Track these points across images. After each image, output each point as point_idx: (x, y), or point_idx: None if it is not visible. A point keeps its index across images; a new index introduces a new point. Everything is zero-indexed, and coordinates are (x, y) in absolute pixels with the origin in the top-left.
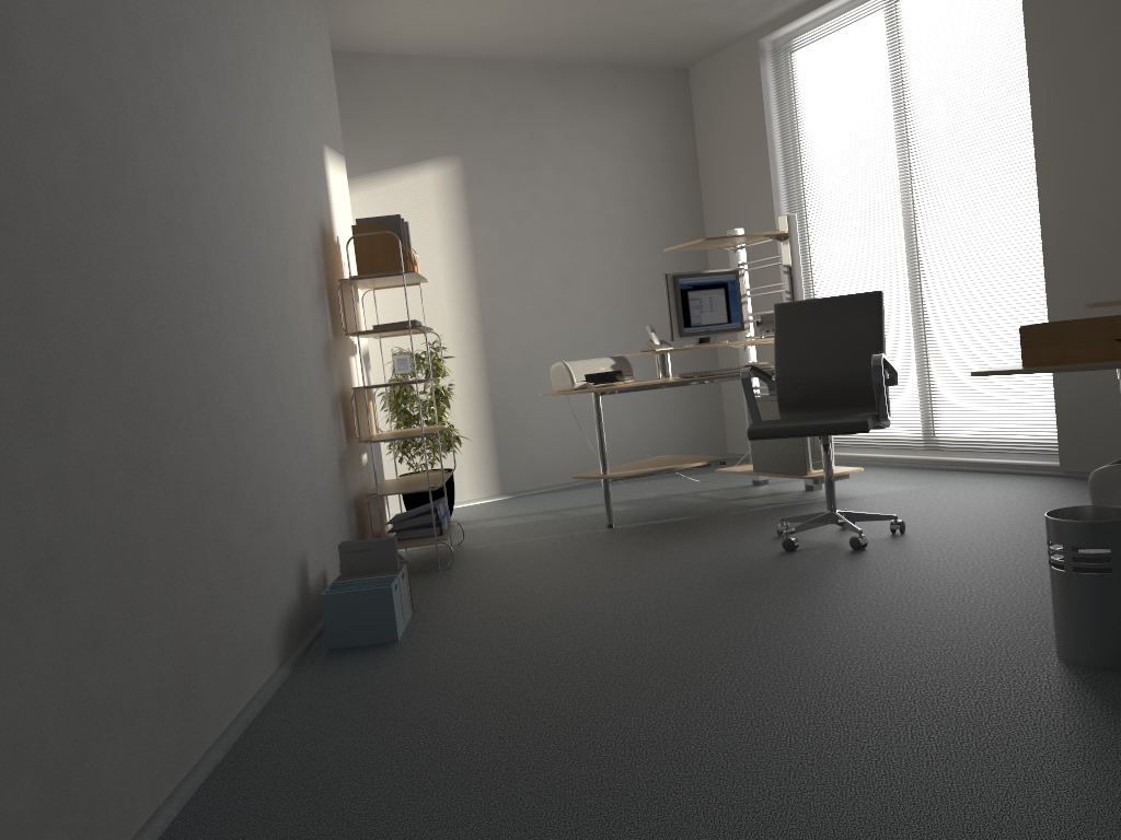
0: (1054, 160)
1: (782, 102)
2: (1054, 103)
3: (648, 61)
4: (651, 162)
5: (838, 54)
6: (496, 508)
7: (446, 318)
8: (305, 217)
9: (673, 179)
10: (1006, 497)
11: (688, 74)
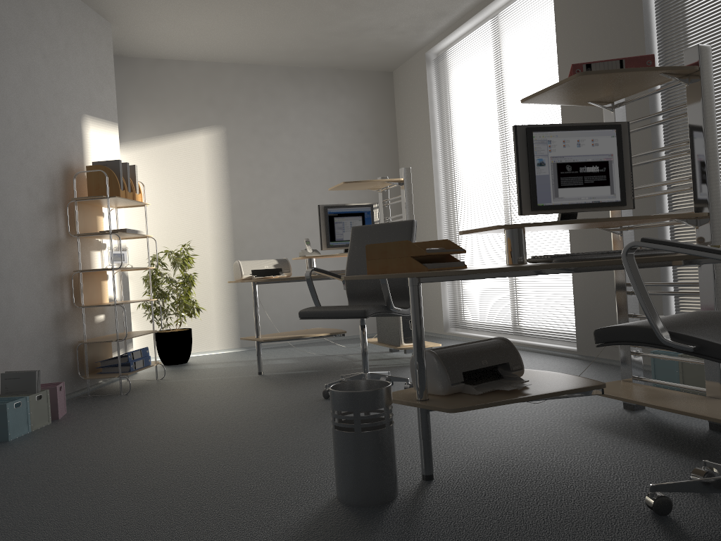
0: None
1: (439, 94)
2: None
3: (361, 67)
4: (362, 132)
5: (465, 61)
6: (226, 356)
7: (207, 230)
8: (40, 159)
9: (378, 144)
10: None
11: (392, 76)
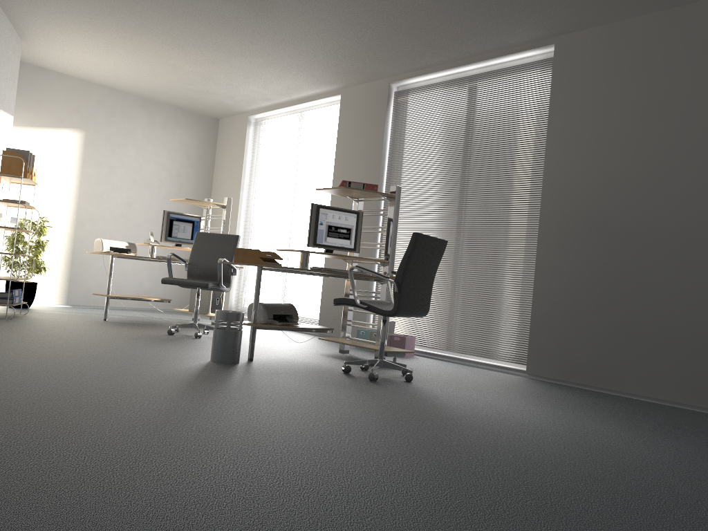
0: (336, 201)
1: (253, 147)
2: (340, 178)
3: (198, 111)
4: (189, 158)
5: (276, 133)
6: (59, 308)
7: (56, 208)
8: None
9: (199, 170)
10: (283, 336)
11: (218, 122)
